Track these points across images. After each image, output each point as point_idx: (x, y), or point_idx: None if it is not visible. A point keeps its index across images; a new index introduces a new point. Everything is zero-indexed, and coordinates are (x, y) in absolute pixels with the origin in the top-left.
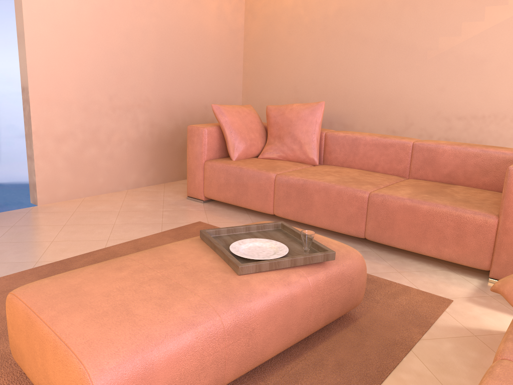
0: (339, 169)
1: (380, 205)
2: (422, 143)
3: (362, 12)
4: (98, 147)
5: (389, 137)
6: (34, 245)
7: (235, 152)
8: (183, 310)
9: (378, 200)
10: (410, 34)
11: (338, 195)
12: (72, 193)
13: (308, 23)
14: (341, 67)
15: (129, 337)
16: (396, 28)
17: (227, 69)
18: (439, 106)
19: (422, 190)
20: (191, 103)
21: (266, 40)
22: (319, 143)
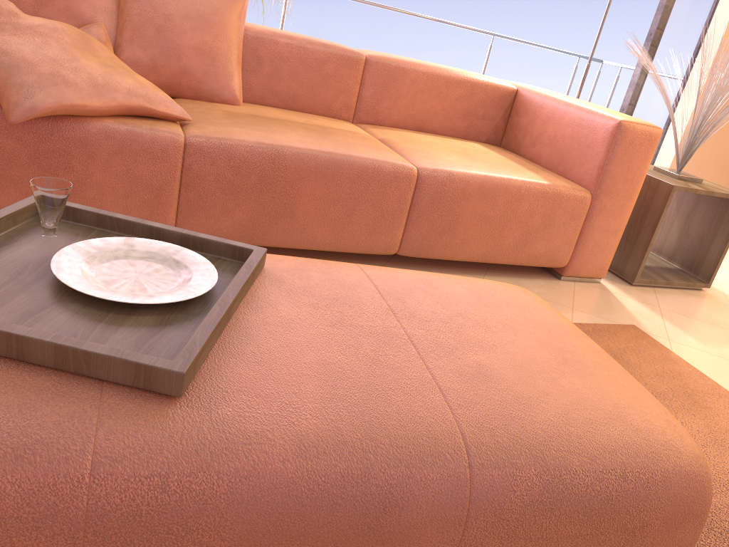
0: None
1: None
2: None
3: None
4: None
5: None
6: None
7: None
8: (401, 272)
9: None
10: None
11: None
12: None
13: None
14: None
15: (479, 279)
16: None
17: None
18: None
19: None
20: None
21: None
22: None
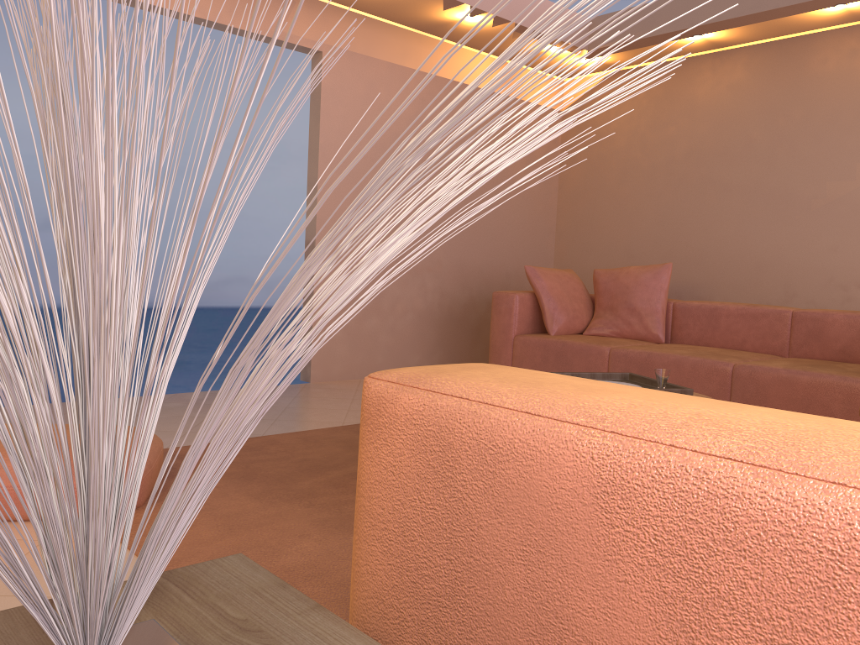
0: (693, 346)
1: (748, 379)
2: (805, 311)
3: (720, 153)
4: (380, 317)
5: (759, 305)
6: (330, 411)
7: (554, 324)
8: None
9: (745, 373)
10: (787, 179)
11: (693, 369)
12: (348, 371)
13: (647, 168)
14: (694, 223)
15: None
16: (767, 172)
17: (535, 228)
18: (831, 270)
19: (804, 363)
20: (490, 269)
21: (589, 191)
22: (665, 316)
